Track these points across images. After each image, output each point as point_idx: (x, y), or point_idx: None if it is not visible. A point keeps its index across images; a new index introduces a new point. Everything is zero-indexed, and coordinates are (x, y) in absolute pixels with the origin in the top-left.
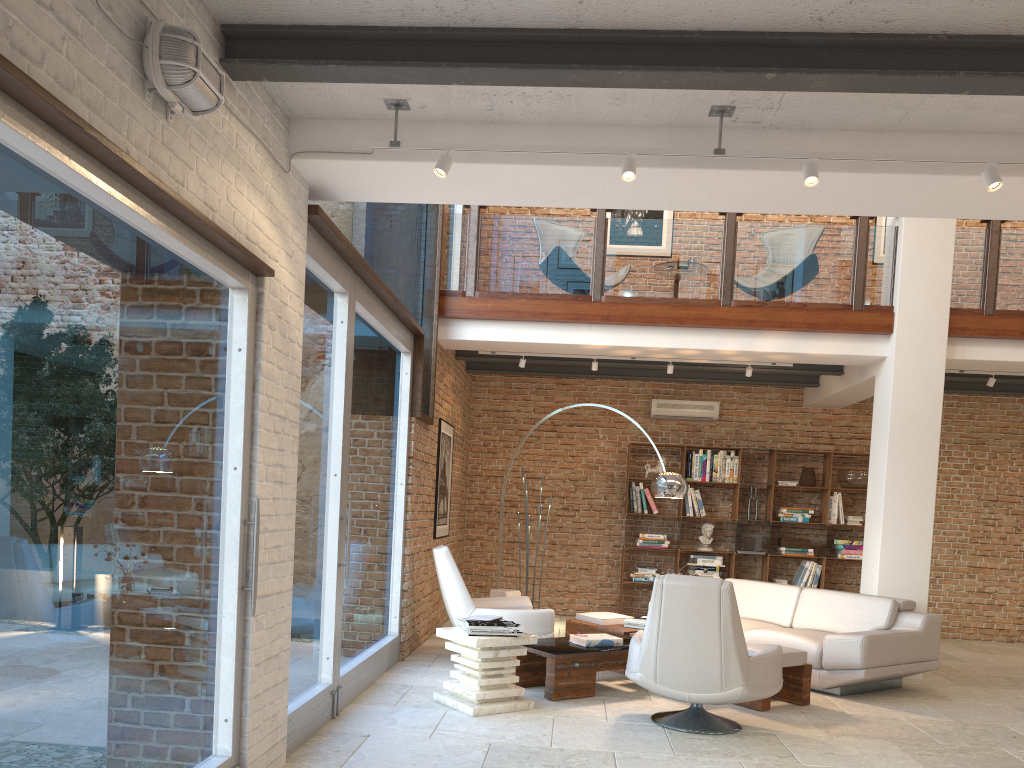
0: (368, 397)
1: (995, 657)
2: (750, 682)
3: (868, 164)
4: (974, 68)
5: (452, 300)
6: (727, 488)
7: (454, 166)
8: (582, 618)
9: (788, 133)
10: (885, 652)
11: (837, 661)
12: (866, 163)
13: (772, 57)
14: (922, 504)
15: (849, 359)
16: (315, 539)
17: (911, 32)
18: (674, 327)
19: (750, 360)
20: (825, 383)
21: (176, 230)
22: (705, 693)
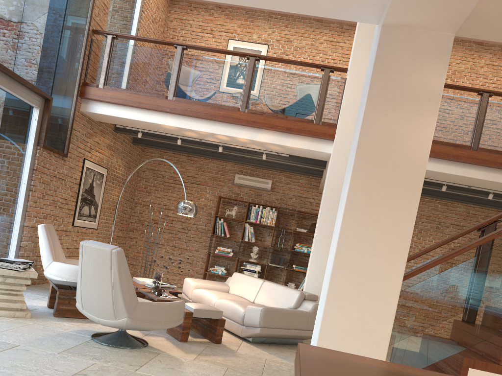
0: None
1: None
2: (134, 316)
3: None
4: None
5: (89, 88)
6: (272, 229)
7: None
8: (134, 280)
9: None
10: (278, 320)
11: (249, 321)
12: None
13: None
14: None
15: (313, 154)
16: None
17: None
18: (213, 121)
19: (262, 148)
20: (323, 175)
21: None
22: (107, 319)
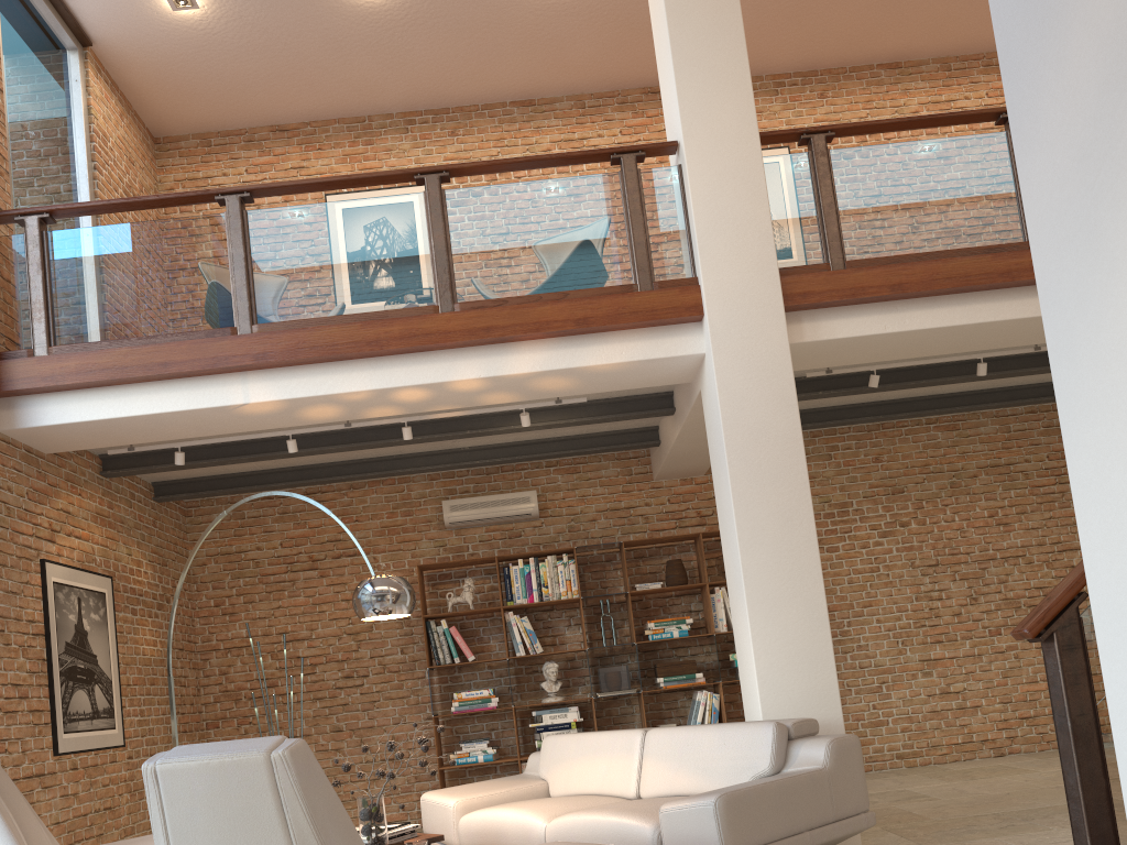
0: None
1: (979, 783)
2: None
3: None
4: None
5: (10, 365)
6: (572, 608)
7: None
8: None
9: None
10: (765, 817)
11: None
12: None
13: None
14: (802, 564)
15: (656, 370)
16: None
17: None
18: (376, 357)
19: (518, 398)
20: (664, 435)
21: None
22: None
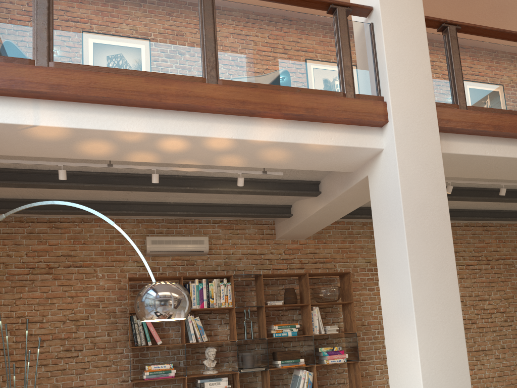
0: None
1: None
2: None
3: None
4: None
5: None
6: (223, 313)
7: None
8: None
9: None
10: None
11: None
12: None
13: None
14: (449, 299)
15: (343, 157)
16: None
17: None
18: (152, 109)
19: (242, 164)
20: (299, 210)
21: None
22: None
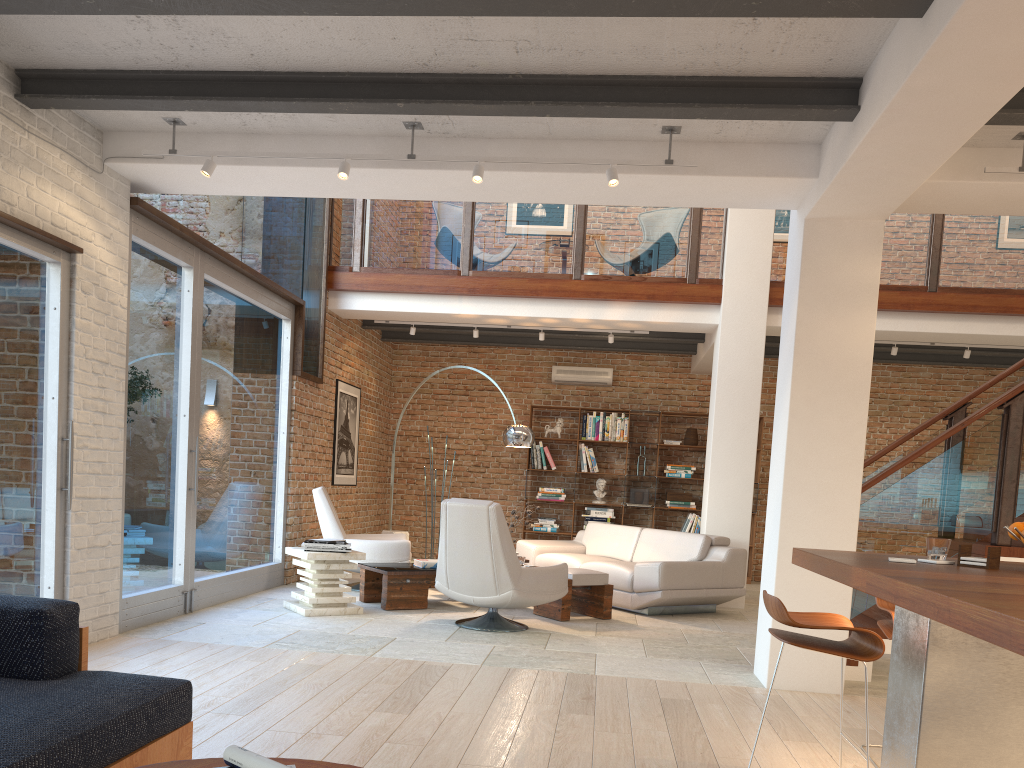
0: (232, 355)
1: None
2: (520, 587)
3: (534, 165)
4: (547, 98)
5: (340, 275)
6: (622, 447)
7: (227, 167)
8: None
9: (474, 141)
10: (683, 577)
11: (643, 584)
12: (532, 164)
13: (404, 91)
14: (745, 454)
15: (690, 327)
16: (162, 465)
17: (496, 73)
18: (533, 298)
19: (608, 328)
20: (698, 350)
21: None
22: (485, 596)
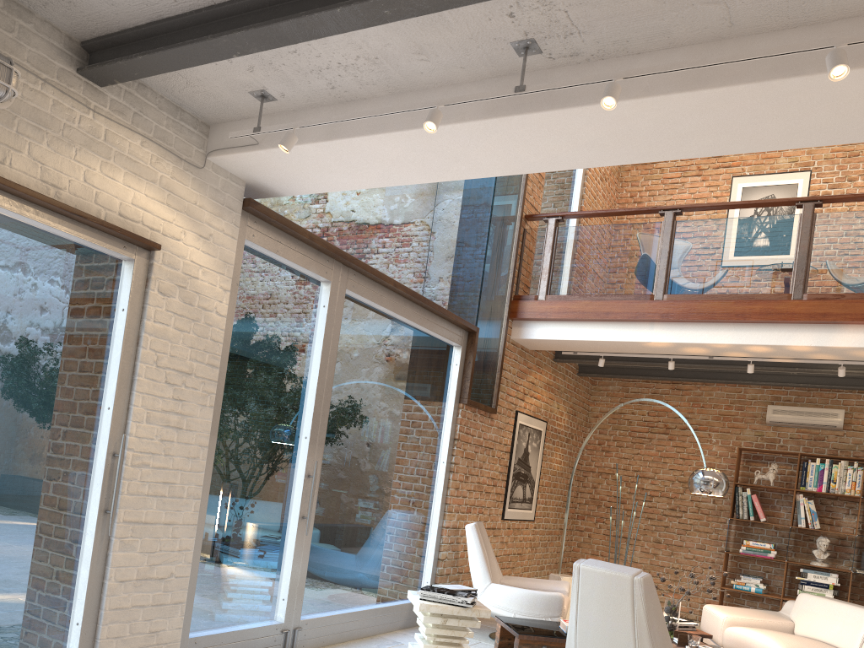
0: (381, 378)
1: None
2: None
3: (704, 79)
4: None
5: (524, 303)
6: (853, 502)
7: (320, 146)
8: None
9: (615, 62)
10: None
11: None
12: (702, 78)
13: None
14: None
15: None
16: (269, 490)
17: None
18: (739, 323)
19: (838, 358)
20: None
21: (1, 200)
22: None
